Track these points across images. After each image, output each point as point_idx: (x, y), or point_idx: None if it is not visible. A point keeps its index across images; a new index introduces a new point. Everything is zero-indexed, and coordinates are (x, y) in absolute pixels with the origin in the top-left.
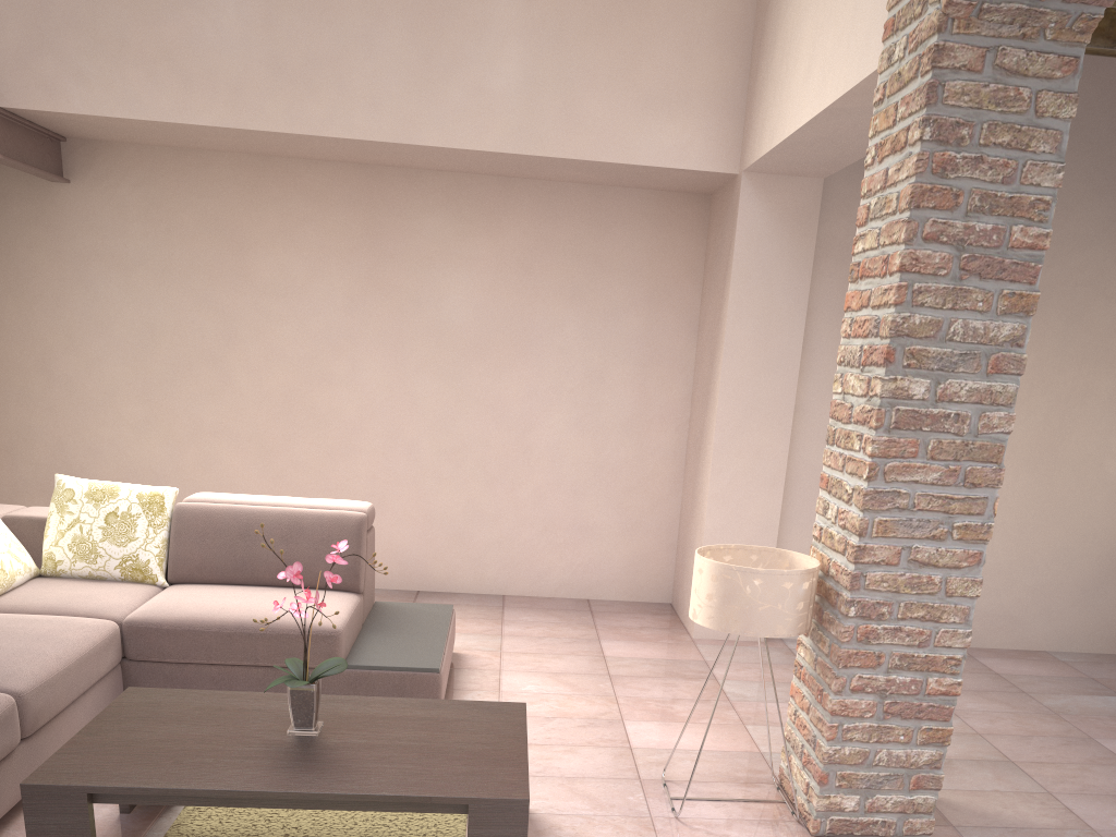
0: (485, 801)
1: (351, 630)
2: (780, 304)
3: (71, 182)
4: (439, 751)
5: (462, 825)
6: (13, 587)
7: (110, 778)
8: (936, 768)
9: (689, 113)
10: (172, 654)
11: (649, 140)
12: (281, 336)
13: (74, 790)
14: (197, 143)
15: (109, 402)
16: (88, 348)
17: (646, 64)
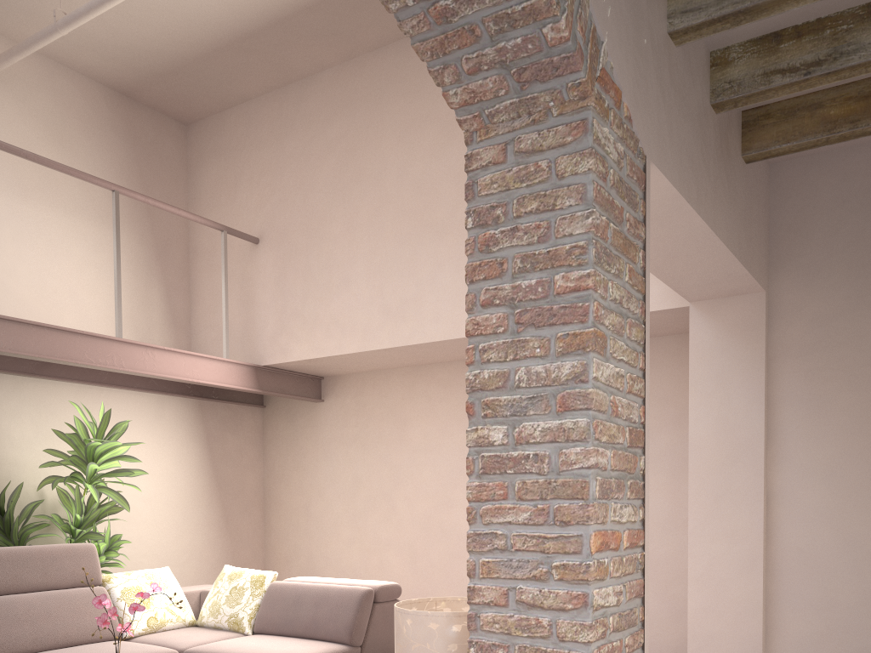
0: None
1: None
2: (737, 403)
3: (324, 401)
4: None
5: None
6: (165, 630)
7: None
8: None
9: None
10: None
11: None
12: (424, 477)
13: None
14: (374, 365)
15: (335, 528)
16: (327, 495)
17: None
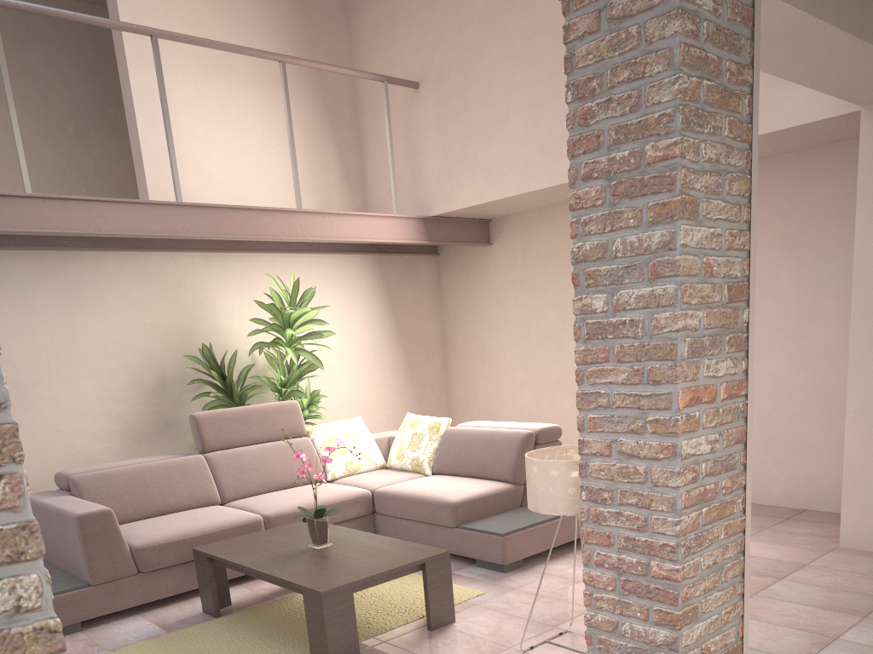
0: (307, 589)
1: (482, 506)
2: None
3: (493, 244)
4: (344, 564)
5: (402, 623)
6: (360, 472)
7: (216, 551)
8: (674, 651)
9: None
10: (389, 511)
11: (781, 107)
12: None
13: (202, 554)
14: (537, 204)
15: (508, 370)
16: (500, 339)
17: None
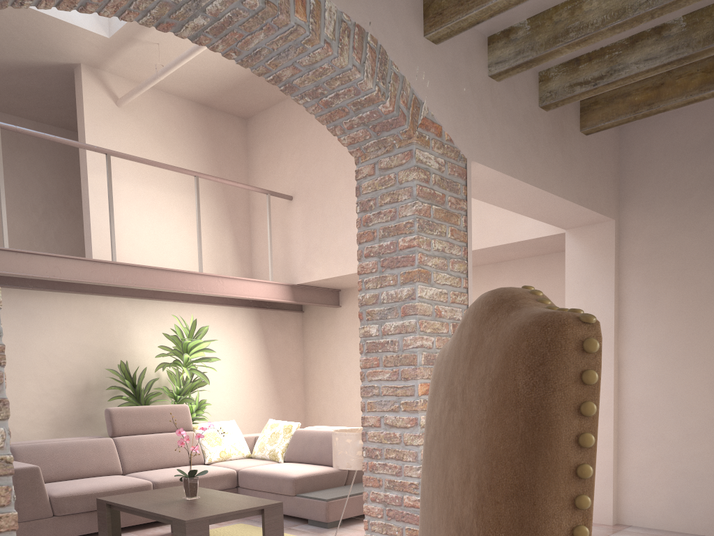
0: (176, 519)
1: (315, 481)
2: (596, 300)
3: (341, 306)
4: (206, 507)
5: None
6: (231, 459)
7: (114, 499)
8: None
9: None
10: (249, 485)
11: (520, 227)
12: None
13: (103, 501)
14: None
15: (349, 395)
16: (344, 373)
17: None
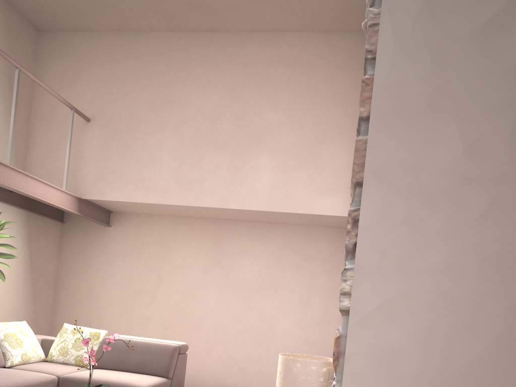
0: None
1: None
2: None
3: (111, 226)
4: None
5: None
6: (29, 362)
7: None
8: None
9: (337, 194)
10: None
11: (320, 204)
12: (178, 282)
13: None
14: (155, 211)
15: (110, 305)
16: (106, 285)
17: (319, 177)
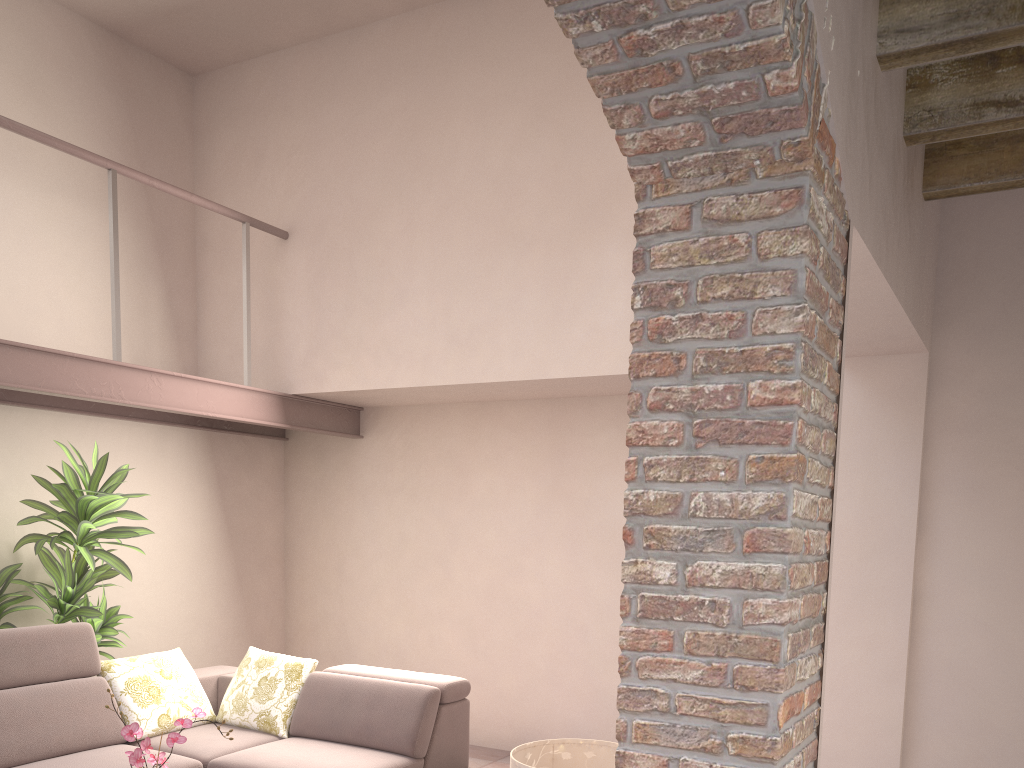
0: None
1: None
2: (887, 485)
3: (363, 437)
4: None
5: None
6: (179, 729)
7: None
8: None
9: None
10: None
11: None
12: (488, 539)
13: None
14: (430, 399)
15: (374, 593)
16: (365, 553)
17: None
